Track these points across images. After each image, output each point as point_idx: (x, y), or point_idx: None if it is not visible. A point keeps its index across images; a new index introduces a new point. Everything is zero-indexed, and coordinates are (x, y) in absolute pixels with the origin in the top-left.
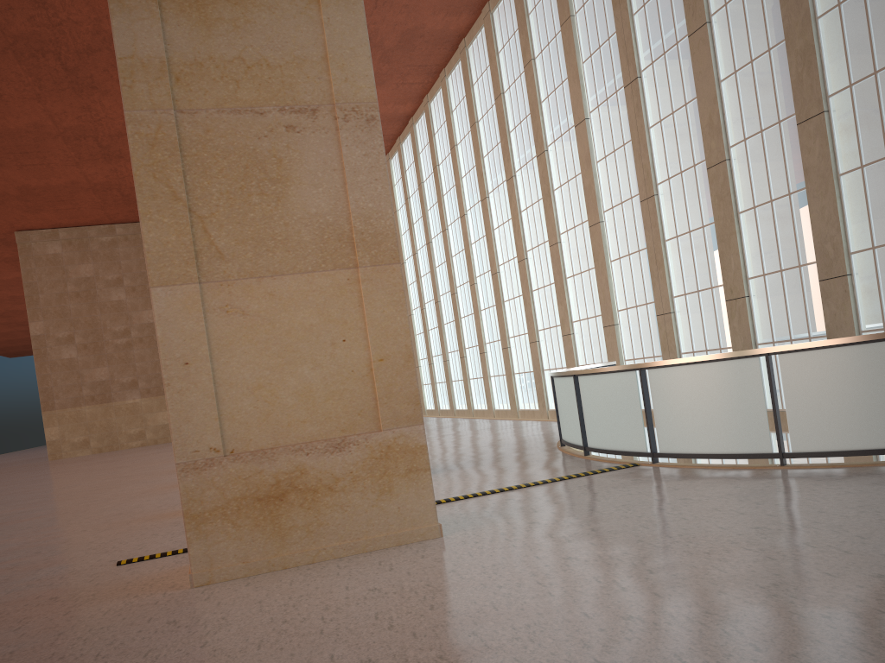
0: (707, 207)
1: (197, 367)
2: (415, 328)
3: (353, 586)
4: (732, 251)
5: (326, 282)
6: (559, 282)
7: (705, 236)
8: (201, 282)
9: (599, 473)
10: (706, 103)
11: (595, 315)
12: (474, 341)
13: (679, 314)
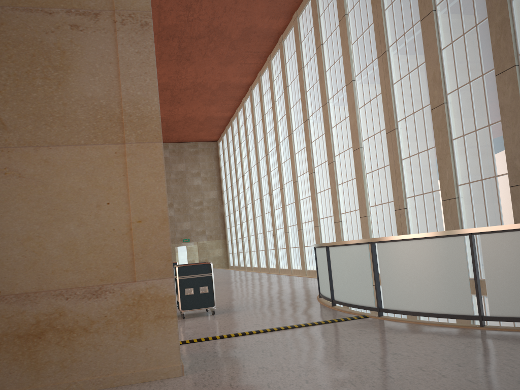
0: (430, 136)
1: None
2: (248, 216)
3: None
4: (447, 166)
5: (96, 154)
6: (333, 187)
7: (429, 156)
8: None
9: (336, 322)
10: (431, 64)
11: (355, 209)
12: (281, 225)
13: (410, 210)
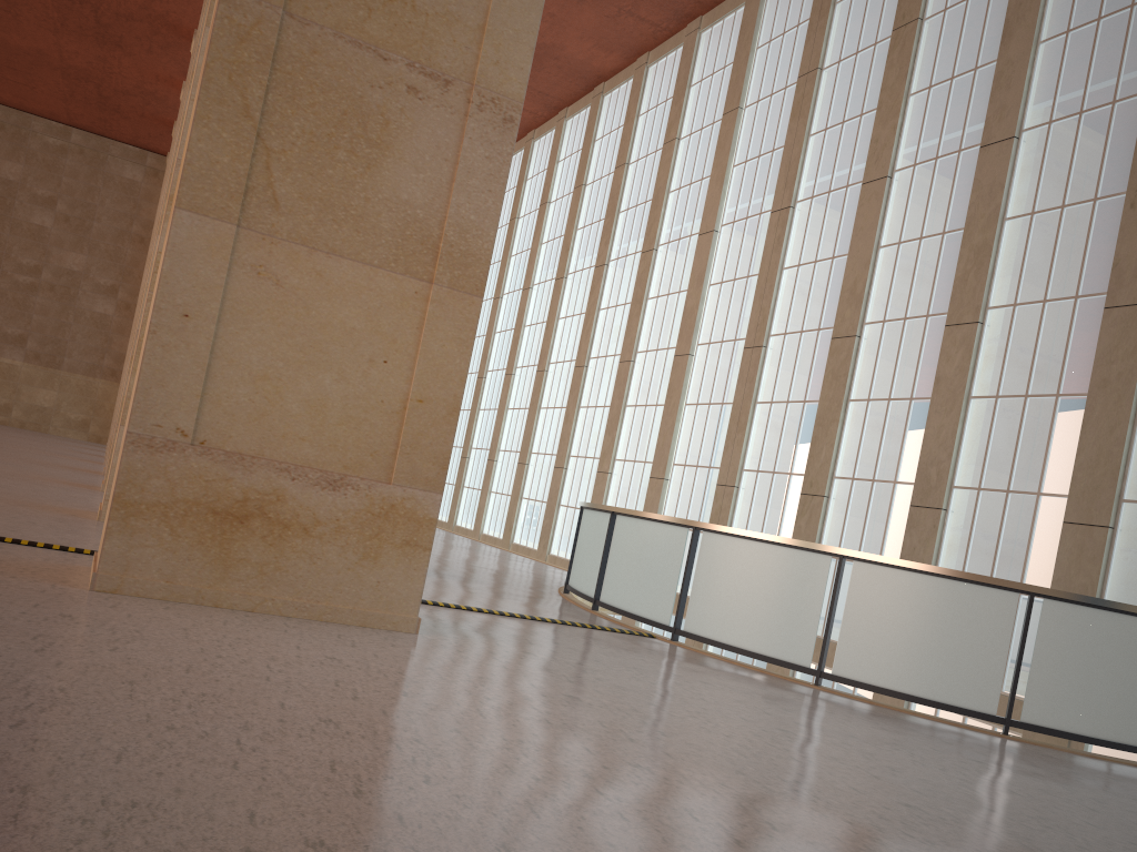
0: (816, 381)
1: (197, 325)
2: None
3: (305, 648)
4: (827, 440)
5: (389, 286)
6: (616, 408)
7: (803, 413)
8: (240, 226)
9: (608, 631)
10: (856, 264)
11: (645, 461)
12: (485, 442)
13: (743, 492)
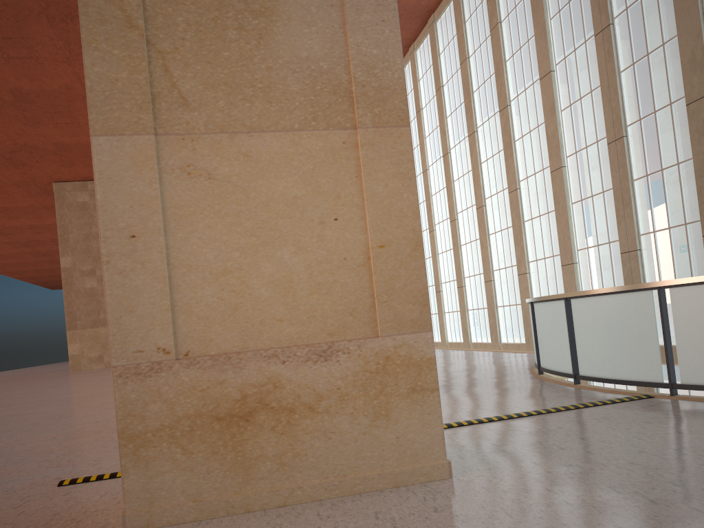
0: (683, 144)
1: (146, 242)
2: None
3: None
4: None
5: (316, 145)
6: (517, 225)
7: (680, 173)
8: (158, 134)
9: (609, 404)
10: (688, 39)
11: (553, 255)
12: (430, 281)
13: (646, 251)
